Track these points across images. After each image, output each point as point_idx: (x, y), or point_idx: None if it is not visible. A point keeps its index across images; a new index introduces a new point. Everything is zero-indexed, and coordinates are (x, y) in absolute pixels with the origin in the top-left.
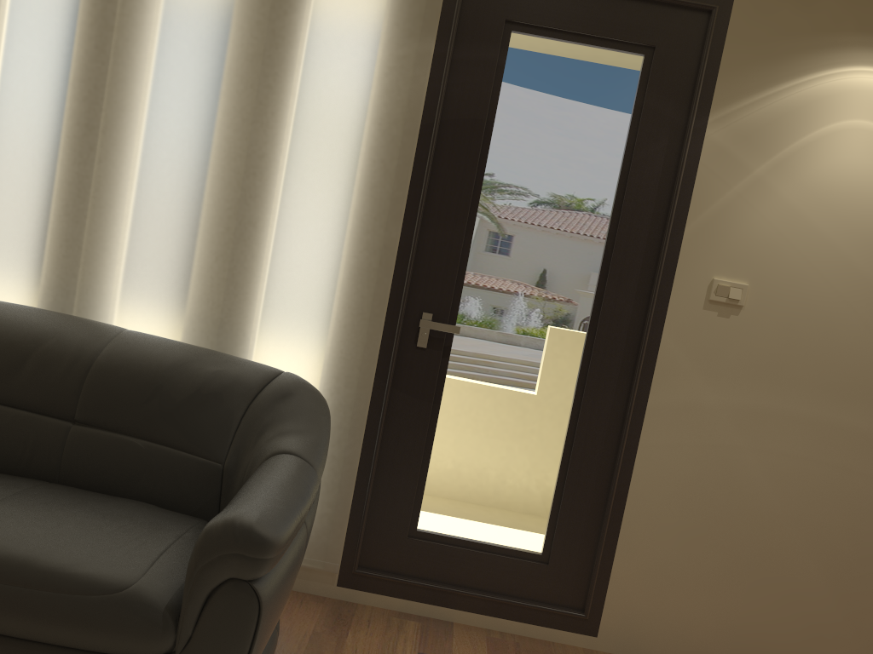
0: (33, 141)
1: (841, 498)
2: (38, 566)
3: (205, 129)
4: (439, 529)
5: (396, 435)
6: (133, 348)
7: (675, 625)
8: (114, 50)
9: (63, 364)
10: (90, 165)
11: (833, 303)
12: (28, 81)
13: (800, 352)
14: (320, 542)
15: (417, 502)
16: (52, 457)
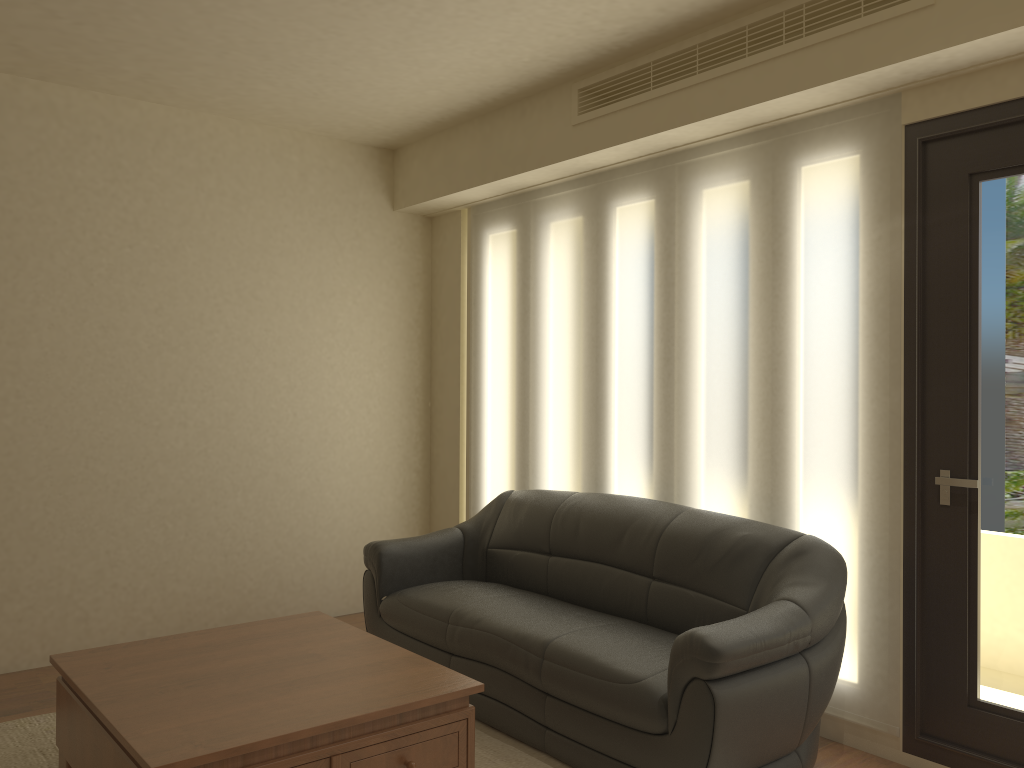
0: (636, 377)
1: None
2: (594, 662)
3: (737, 341)
4: (1003, 701)
5: (935, 596)
6: (688, 521)
7: None
8: (674, 299)
9: (644, 535)
10: (670, 387)
11: None
12: (629, 336)
13: None
14: (878, 702)
15: (972, 669)
16: (641, 604)
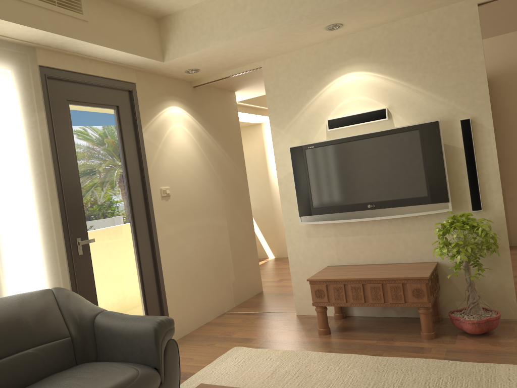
0: None
1: (208, 248)
2: (109, 387)
3: None
4: None
5: None
6: None
7: (188, 316)
8: None
9: None
10: None
11: (188, 186)
12: None
13: (187, 205)
14: None
15: None
16: None
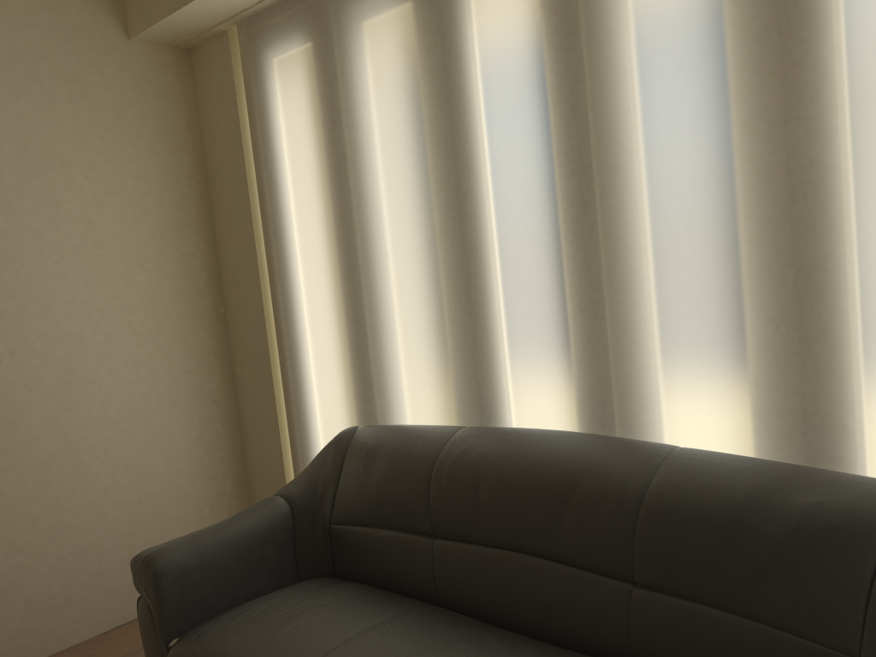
0: (533, 239)
1: None
2: None
3: (718, 156)
4: None
5: None
6: (687, 479)
7: None
8: (590, 103)
9: (606, 508)
10: (594, 247)
11: None
12: (514, 175)
13: None
14: None
15: None
16: (617, 631)
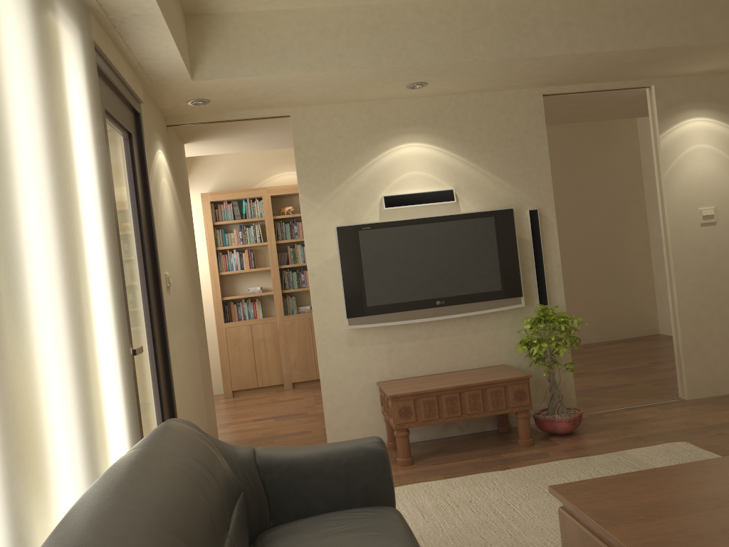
0: None
1: (192, 373)
2: (409, 529)
3: (52, 209)
4: None
5: None
6: (188, 446)
7: None
8: None
9: (210, 485)
10: (4, 276)
11: (177, 275)
12: None
13: (178, 304)
14: None
15: None
16: None
